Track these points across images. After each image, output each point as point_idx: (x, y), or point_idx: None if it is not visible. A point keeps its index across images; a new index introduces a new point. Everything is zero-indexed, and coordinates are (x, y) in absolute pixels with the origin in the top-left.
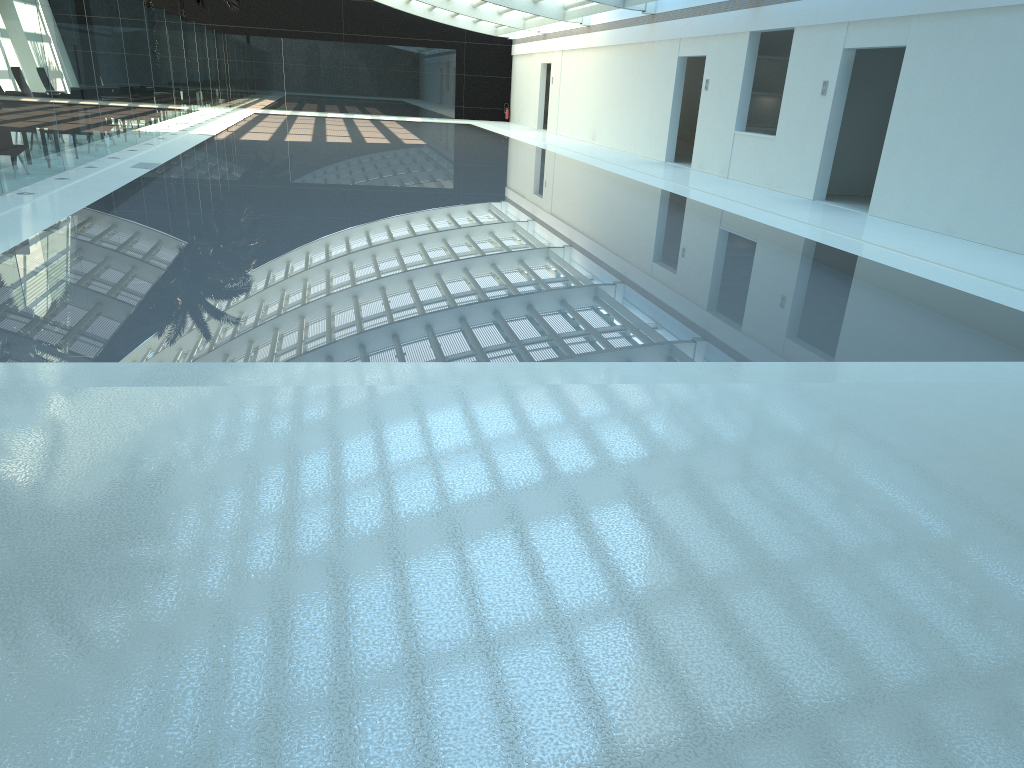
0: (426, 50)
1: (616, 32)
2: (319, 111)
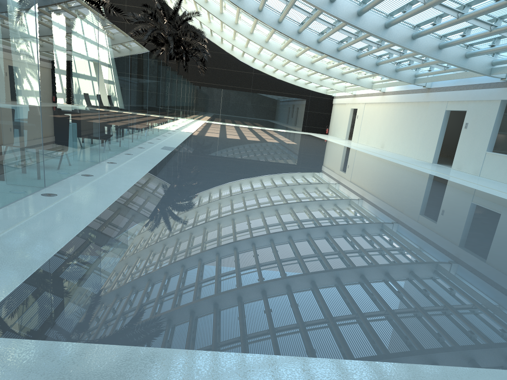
0: (291, 98)
1: (402, 96)
2: (235, 123)
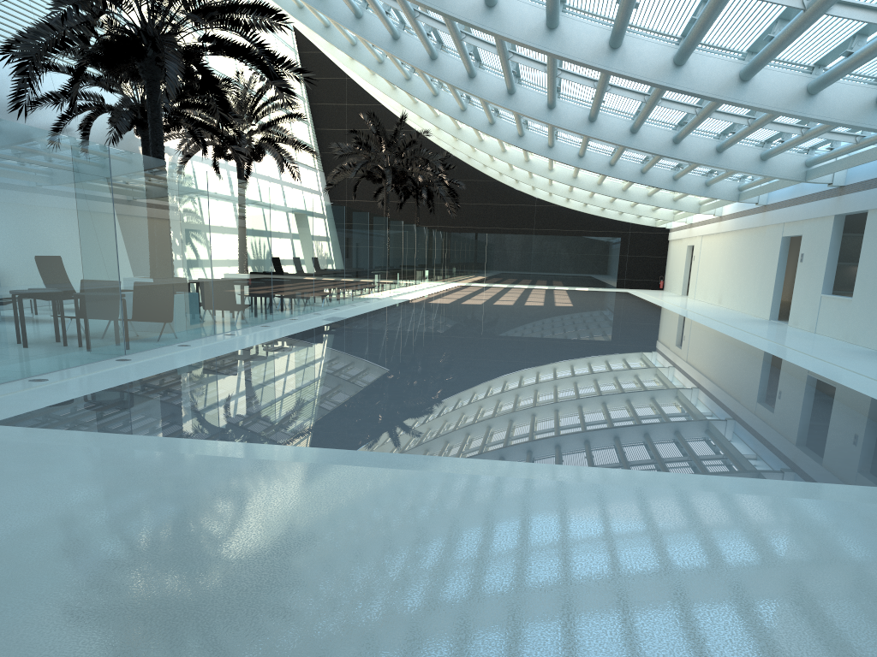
0: (596, 238)
1: (739, 220)
2: (509, 283)
